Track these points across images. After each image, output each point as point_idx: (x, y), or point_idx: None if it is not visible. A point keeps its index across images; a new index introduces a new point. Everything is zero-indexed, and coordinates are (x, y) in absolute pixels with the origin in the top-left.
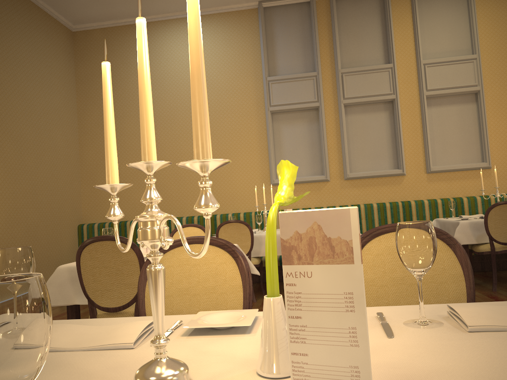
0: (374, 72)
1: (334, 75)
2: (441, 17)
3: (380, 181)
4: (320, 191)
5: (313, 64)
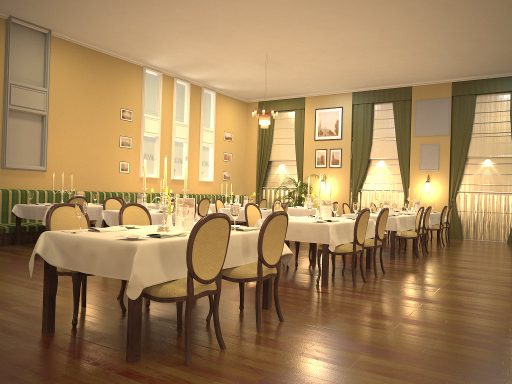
0: None
1: None
2: (26, 52)
3: None
4: None
5: None
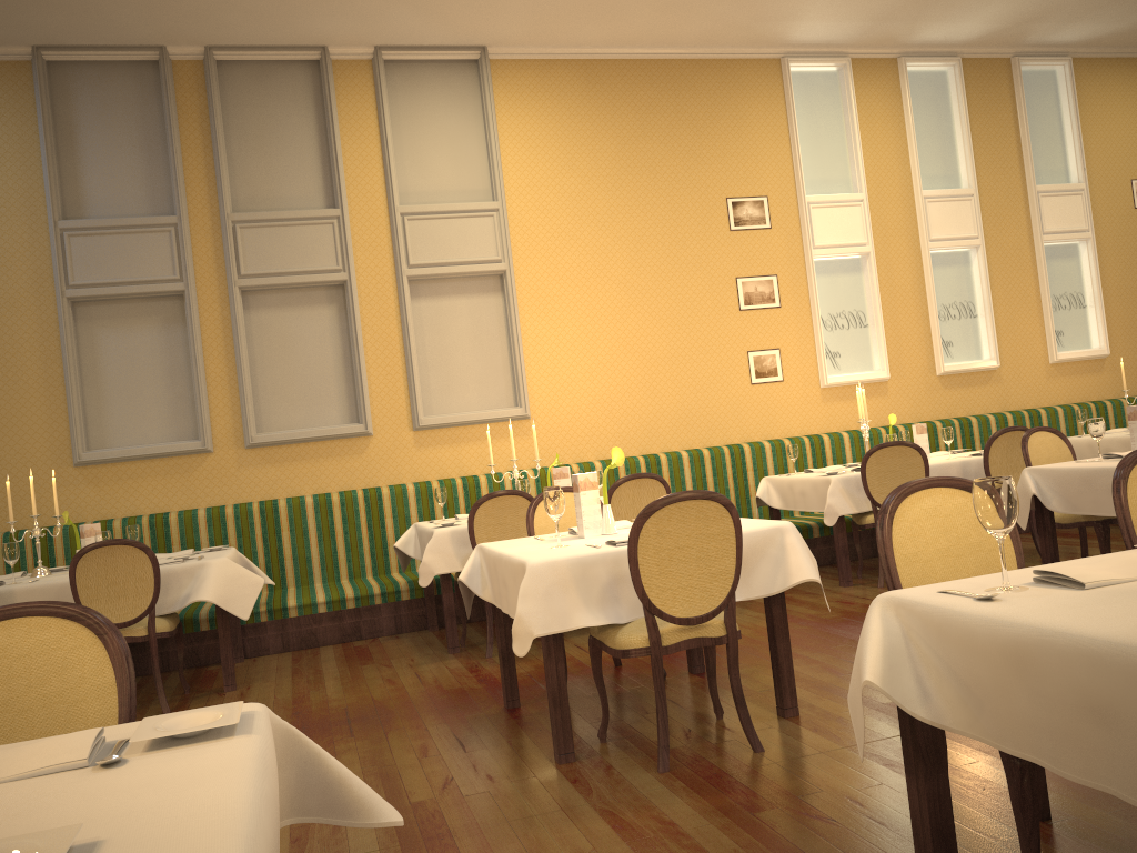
0: (303, 225)
1: (218, 225)
2: (435, 124)
3: (322, 449)
4: (192, 474)
5: (171, 197)
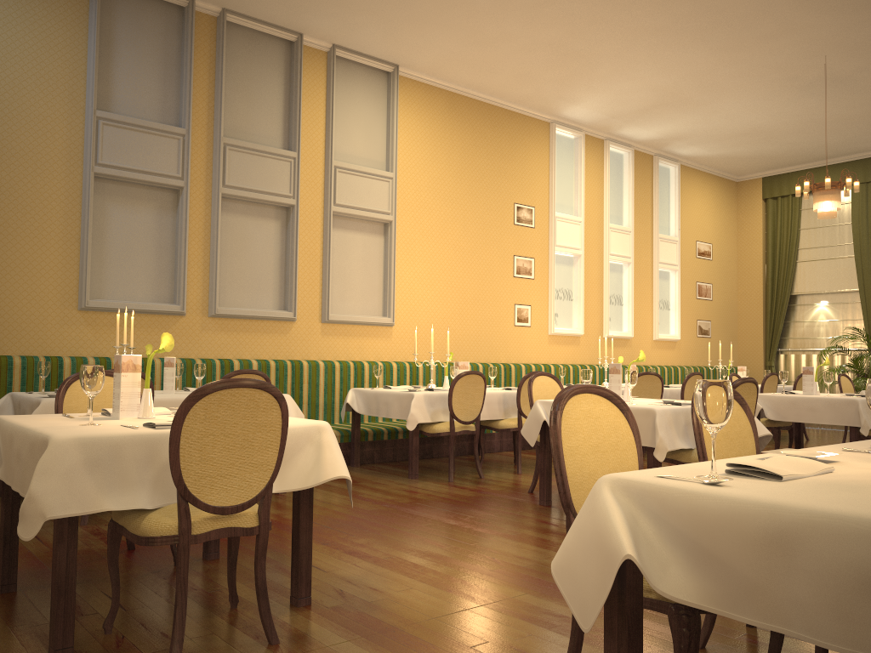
0: (271, 158)
1: (211, 143)
2: (358, 108)
3: (261, 326)
4: (167, 330)
5: (177, 113)
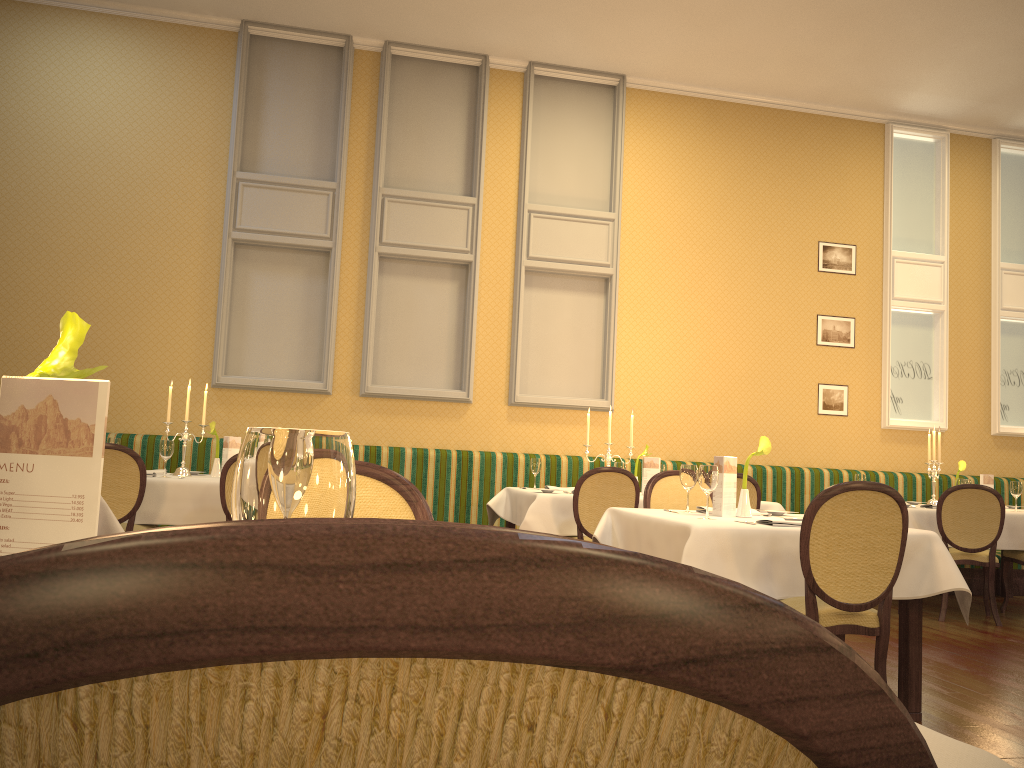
0: (442, 207)
1: (369, 196)
2: (569, 137)
3: (426, 408)
4: (309, 411)
5: (333, 166)
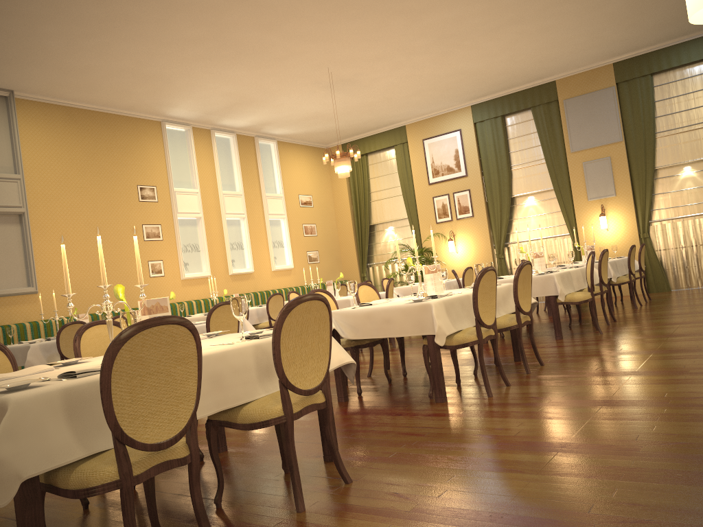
0: None
1: None
2: None
3: None
4: None
5: None
